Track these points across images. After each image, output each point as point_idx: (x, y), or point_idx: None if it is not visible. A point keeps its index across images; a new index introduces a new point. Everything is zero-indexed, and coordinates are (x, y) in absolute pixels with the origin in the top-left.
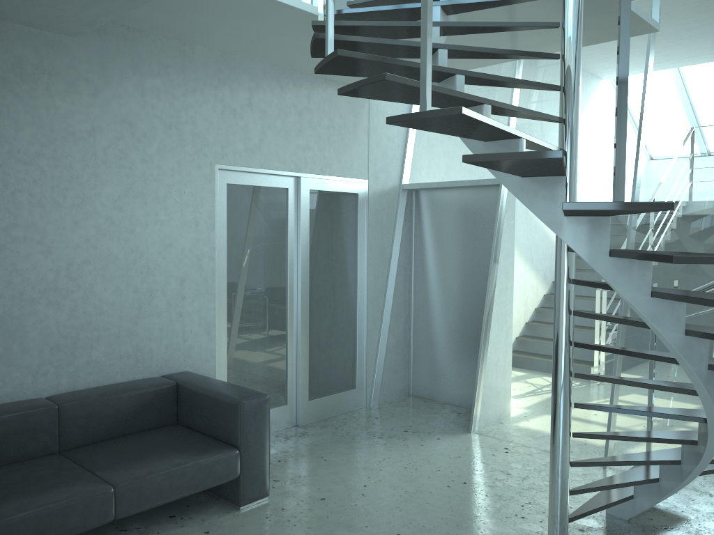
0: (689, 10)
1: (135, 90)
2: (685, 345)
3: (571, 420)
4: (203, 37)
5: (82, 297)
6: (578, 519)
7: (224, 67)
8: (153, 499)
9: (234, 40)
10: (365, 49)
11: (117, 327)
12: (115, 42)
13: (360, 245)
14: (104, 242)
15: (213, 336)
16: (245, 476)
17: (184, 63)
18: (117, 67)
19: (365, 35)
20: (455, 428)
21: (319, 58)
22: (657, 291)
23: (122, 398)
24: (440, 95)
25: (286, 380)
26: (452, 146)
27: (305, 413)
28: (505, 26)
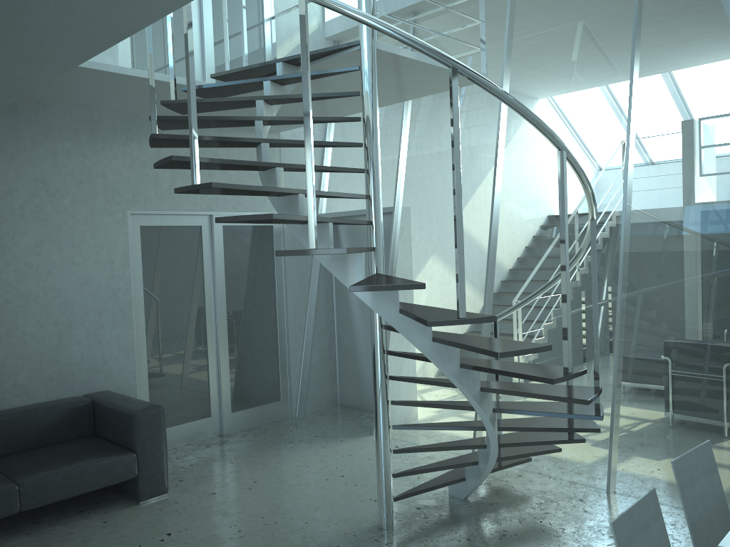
0: (530, 56)
1: (47, 153)
2: (433, 349)
3: (389, 415)
4: (106, 105)
5: (6, 331)
6: (406, 497)
7: (132, 126)
8: (54, 495)
9: (133, 105)
10: (198, 124)
11: (40, 354)
12: (26, 115)
13: (277, 271)
14: (25, 284)
15: (133, 359)
16: (143, 476)
17: (92, 126)
18: (29, 135)
19: (209, 107)
20: (362, 432)
21: (216, 113)
22: (402, 308)
23: (41, 414)
24: (232, 165)
25: (208, 395)
26: (357, 179)
27: (229, 424)
28: (316, 97)
